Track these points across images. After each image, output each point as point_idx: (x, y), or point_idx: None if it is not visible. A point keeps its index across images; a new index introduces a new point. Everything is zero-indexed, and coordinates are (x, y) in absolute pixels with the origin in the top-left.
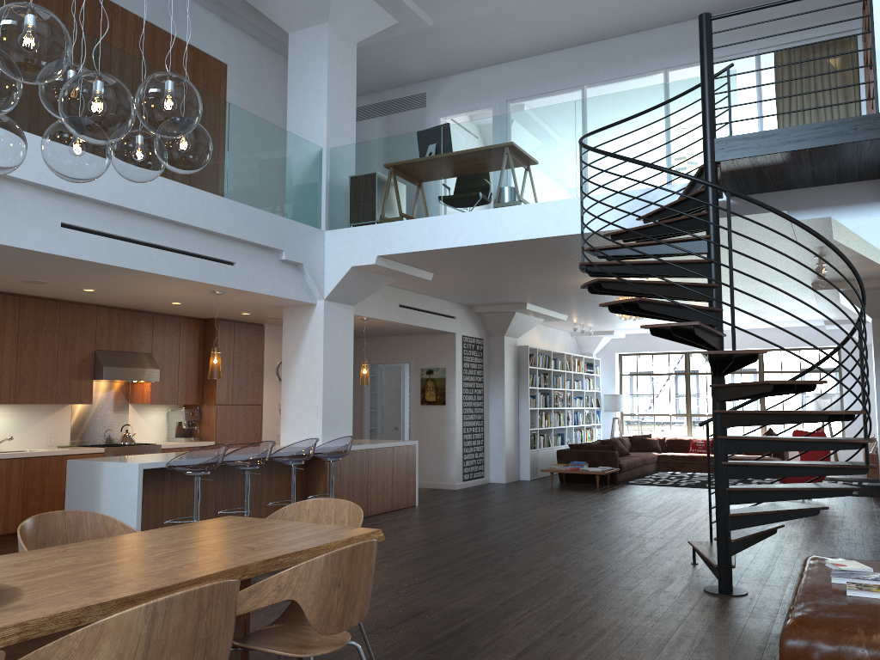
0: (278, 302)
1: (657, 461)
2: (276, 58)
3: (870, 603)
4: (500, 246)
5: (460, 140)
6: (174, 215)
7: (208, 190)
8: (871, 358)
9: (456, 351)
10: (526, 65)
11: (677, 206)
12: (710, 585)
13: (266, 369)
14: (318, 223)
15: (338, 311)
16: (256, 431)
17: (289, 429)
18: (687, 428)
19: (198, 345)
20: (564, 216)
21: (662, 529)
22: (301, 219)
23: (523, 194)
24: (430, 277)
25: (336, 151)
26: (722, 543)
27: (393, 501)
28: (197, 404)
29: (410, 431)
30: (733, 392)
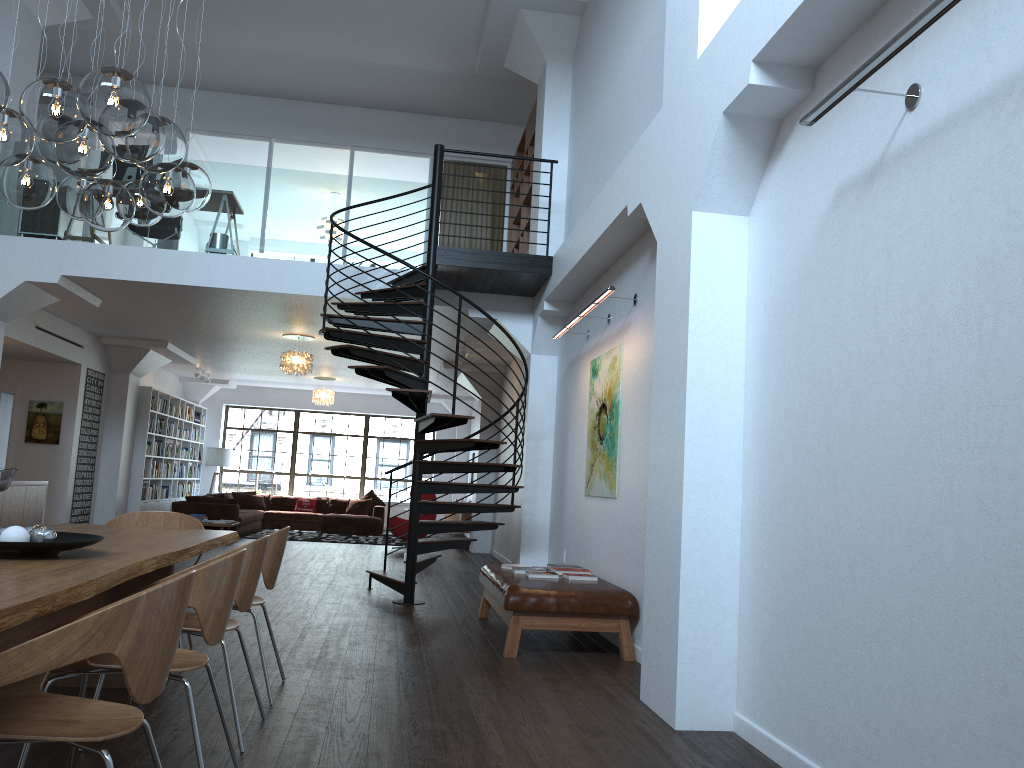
0: None
1: (263, 519)
2: None
3: (544, 579)
4: (208, 290)
5: None
6: None
7: None
8: (461, 431)
9: (80, 384)
10: (213, 99)
11: (397, 291)
12: (395, 599)
13: None
14: None
15: None
16: None
17: None
18: (290, 487)
19: None
20: (281, 275)
21: (319, 569)
22: None
23: (241, 246)
24: (99, 303)
25: None
26: (411, 564)
27: None
28: None
29: None
30: (436, 446)
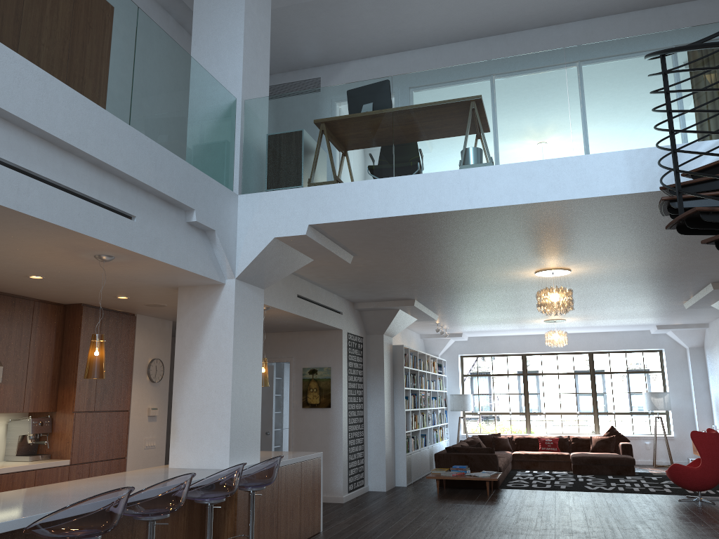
0: (177, 280)
1: (512, 460)
2: (166, 17)
3: None
4: (469, 215)
5: (416, 91)
6: (58, 130)
7: (106, 110)
8: (694, 360)
9: (343, 348)
10: (430, 54)
11: None
12: None
13: (136, 367)
14: (230, 185)
15: (249, 294)
16: (121, 444)
17: (182, 445)
18: (527, 426)
19: (54, 337)
20: (559, 177)
21: None
22: (213, 176)
23: (502, 153)
24: (350, 259)
25: (253, 103)
26: None
27: (300, 530)
28: (48, 411)
29: (289, 437)
30: None
